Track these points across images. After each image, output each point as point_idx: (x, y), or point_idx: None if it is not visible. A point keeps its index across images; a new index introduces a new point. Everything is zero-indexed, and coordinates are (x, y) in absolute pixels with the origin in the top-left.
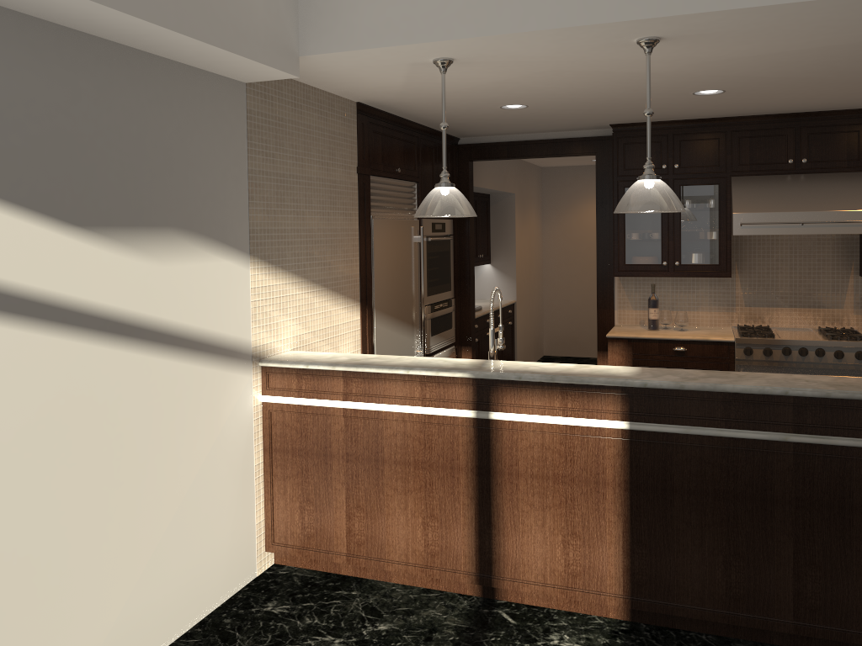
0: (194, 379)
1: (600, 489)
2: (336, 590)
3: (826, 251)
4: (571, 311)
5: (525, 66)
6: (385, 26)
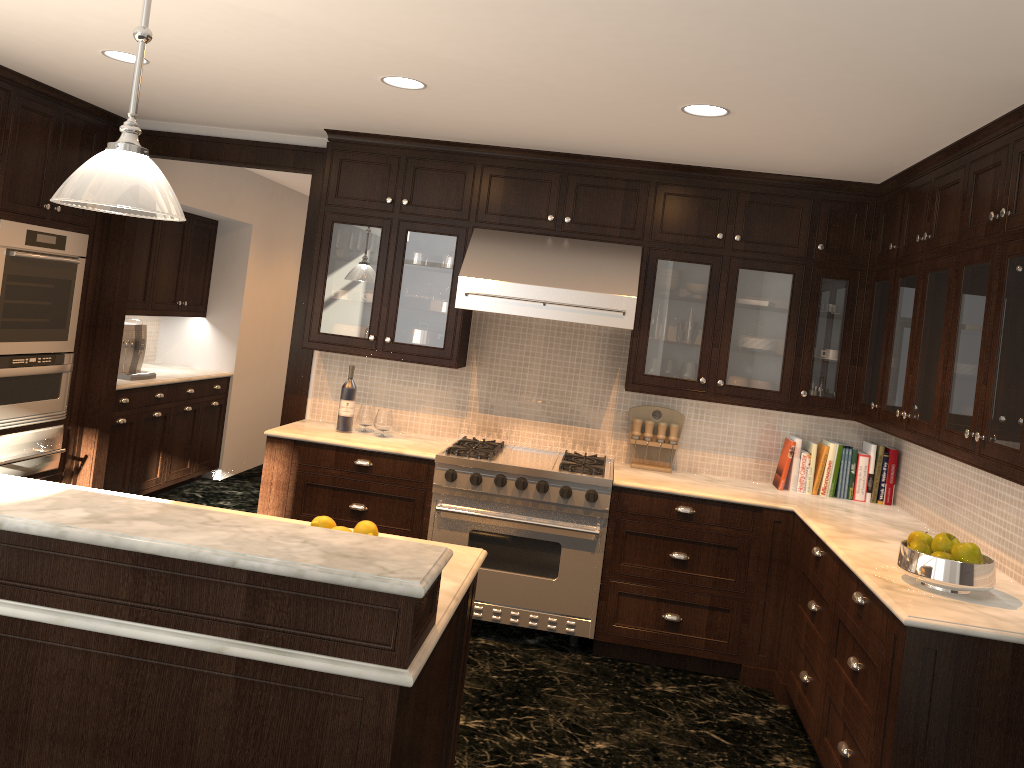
0: None
1: None
2: None
3: (589, 348)
4: None
5: None
6: None
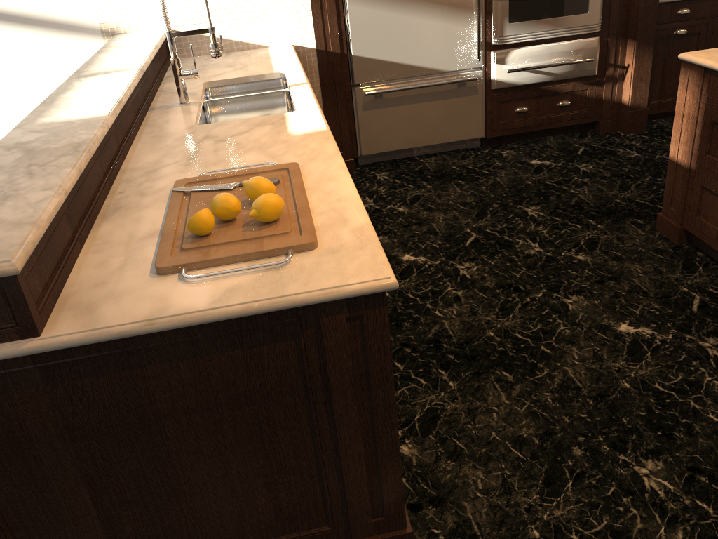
0: (23, 46)
1: None
2: None
3: None
4: None
5: None
6: None
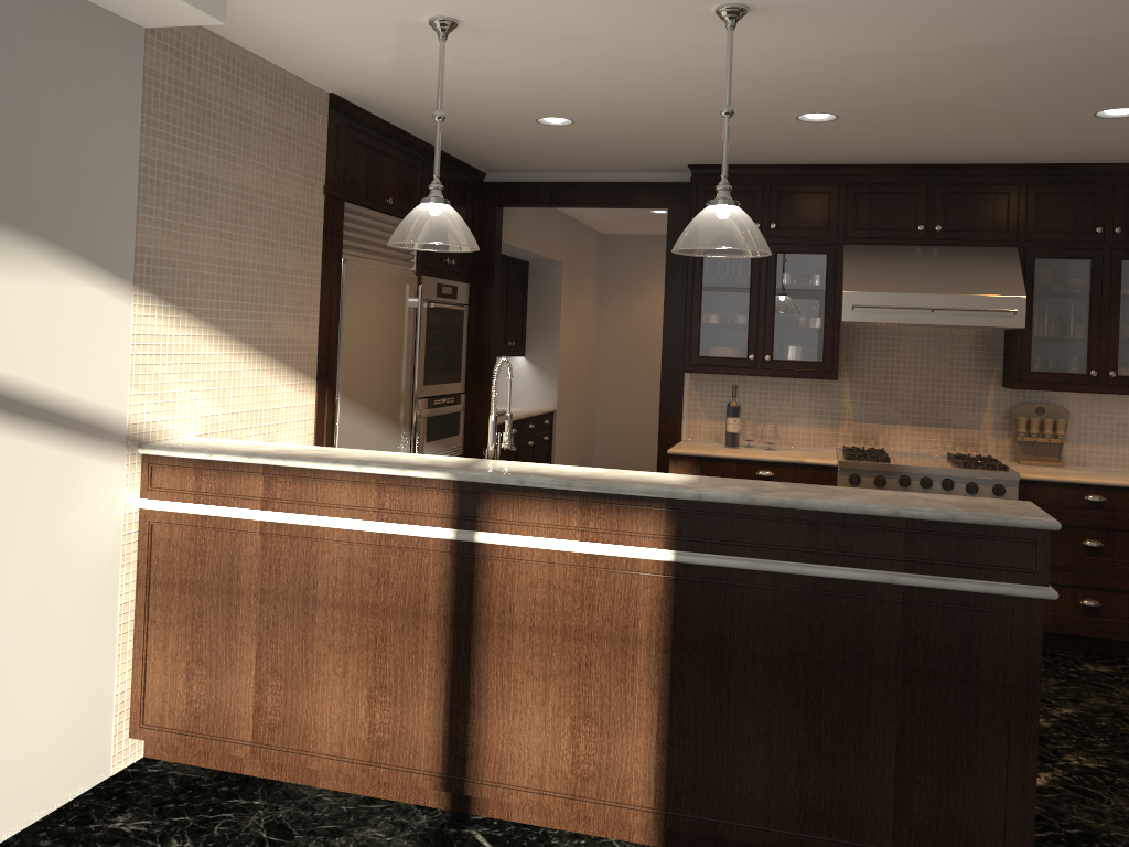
0: (19, 462)
1: (629, 649)
2: (230, 797)
3: (961, 351)
4: (631, 429)
5: (563, 44)
6: None
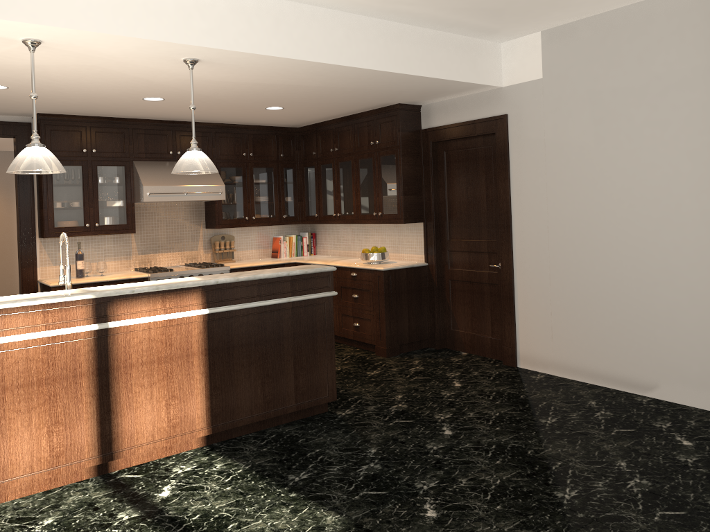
0: None
1: (190, 359)
2: None
3: (187, 213)
4: None
5: (82, 58)
6: (10, 3)
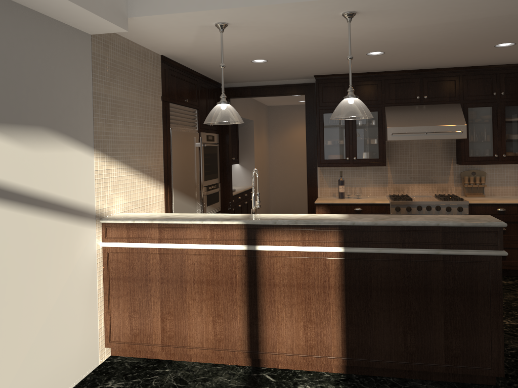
0: (57, 231)
1: (326, 290)
2: (155, 369)
3: (437, 150)
4: (286, 192)
5: (272, 30)
6: None
